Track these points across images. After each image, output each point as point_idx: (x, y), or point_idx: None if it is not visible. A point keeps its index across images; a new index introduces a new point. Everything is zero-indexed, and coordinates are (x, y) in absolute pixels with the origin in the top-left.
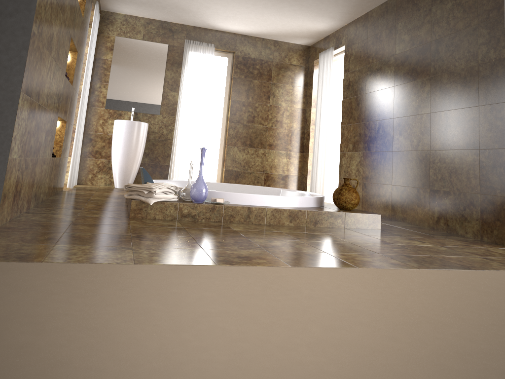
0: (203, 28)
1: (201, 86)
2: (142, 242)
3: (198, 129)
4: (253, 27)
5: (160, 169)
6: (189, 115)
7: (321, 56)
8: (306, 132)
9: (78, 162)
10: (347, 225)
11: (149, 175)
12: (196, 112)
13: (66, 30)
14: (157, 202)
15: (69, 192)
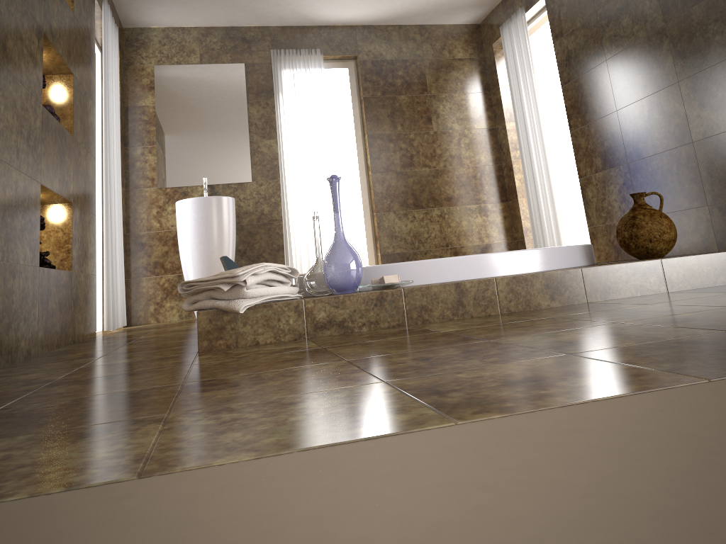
0: (298, 27)
1: (313, 121)
2: (206, 395)
3: (321, 193)
4: (379, 6)
5: None
6: (301, 173)
7: (504, 31)
8: (506, 166)
9: (122, 285)
10: (672, 285)
11: None
12: (312, 166)
13: (22, 9)
14: (255, 306)
15: (106, 336)
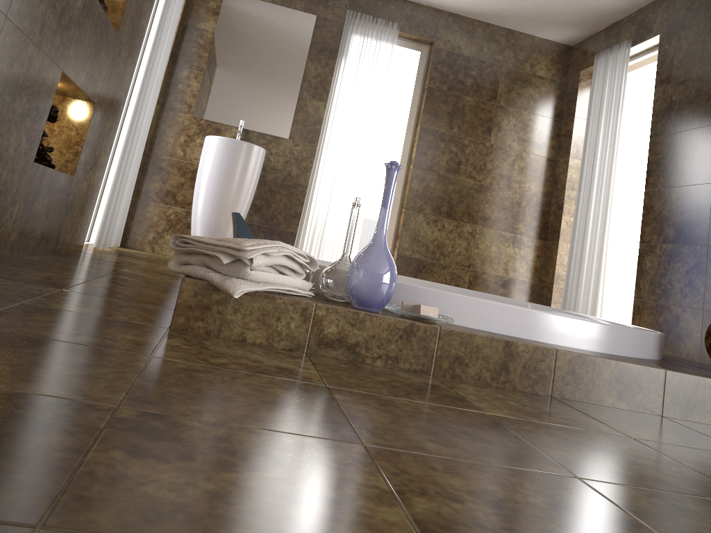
0: None
1: (369, 96)
2: (133, 470)
3: (355, 172)
4: None
5: (278, 238)
6: (341, 145)
7: (599, 60)
8: (556, 203)
9: (126, 204)
10: None
11: (250, 232)
12: (354, 142)
13: None
14: (255, 294)
15: (91, 254)
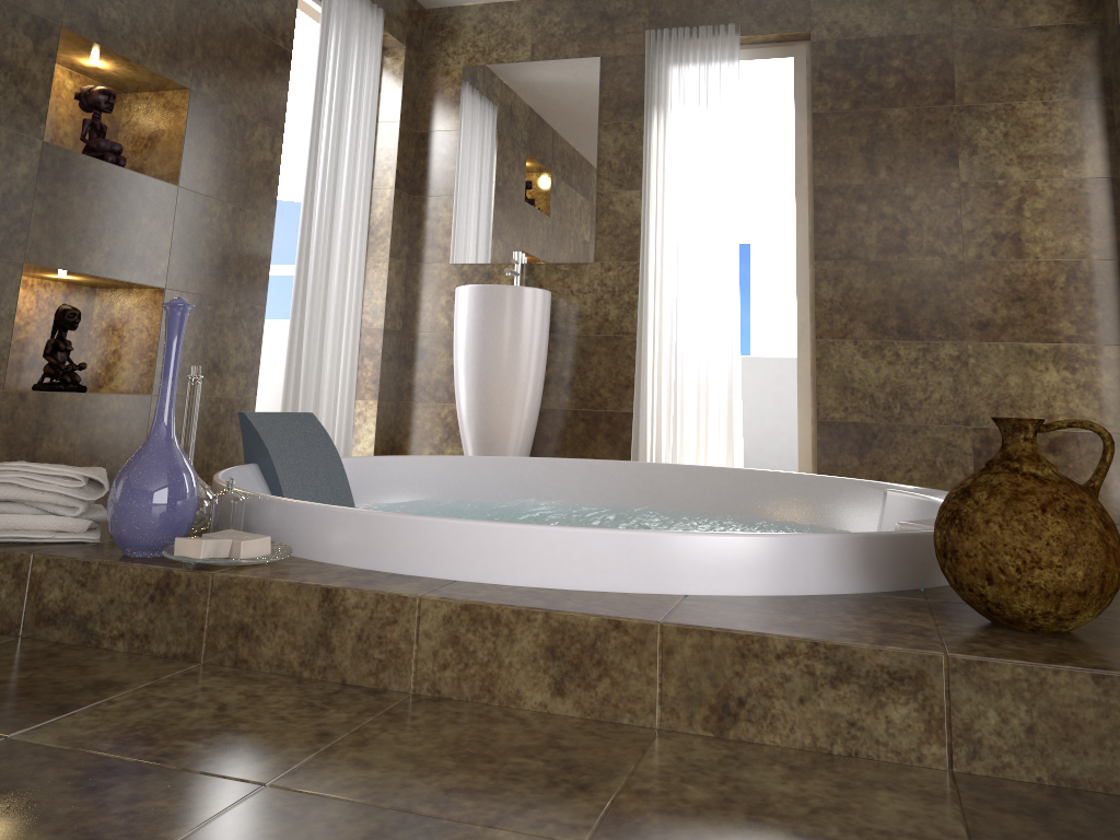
0: None
1: (709, 159)
2: None
3: (712, 292)
4: None
5: (607, 425)
6: (677, 252)
7: None
8: None
9: (346, 413)
10: (973, 751)
11: (260, 440)
12: (698, 242)
13: None
14: None
15: None
